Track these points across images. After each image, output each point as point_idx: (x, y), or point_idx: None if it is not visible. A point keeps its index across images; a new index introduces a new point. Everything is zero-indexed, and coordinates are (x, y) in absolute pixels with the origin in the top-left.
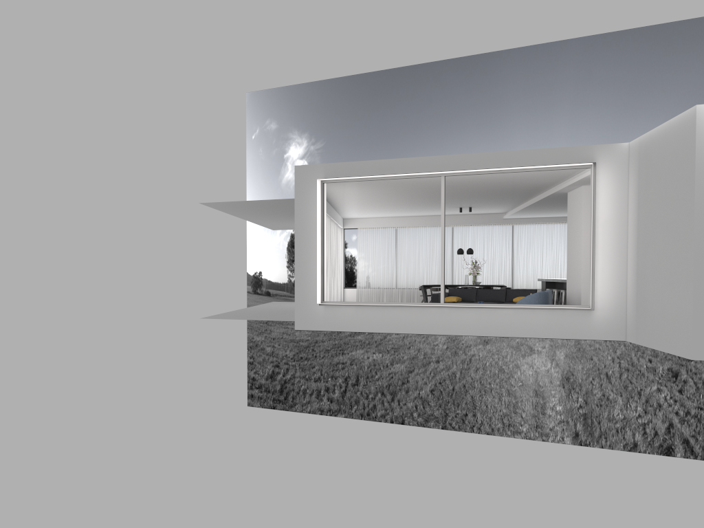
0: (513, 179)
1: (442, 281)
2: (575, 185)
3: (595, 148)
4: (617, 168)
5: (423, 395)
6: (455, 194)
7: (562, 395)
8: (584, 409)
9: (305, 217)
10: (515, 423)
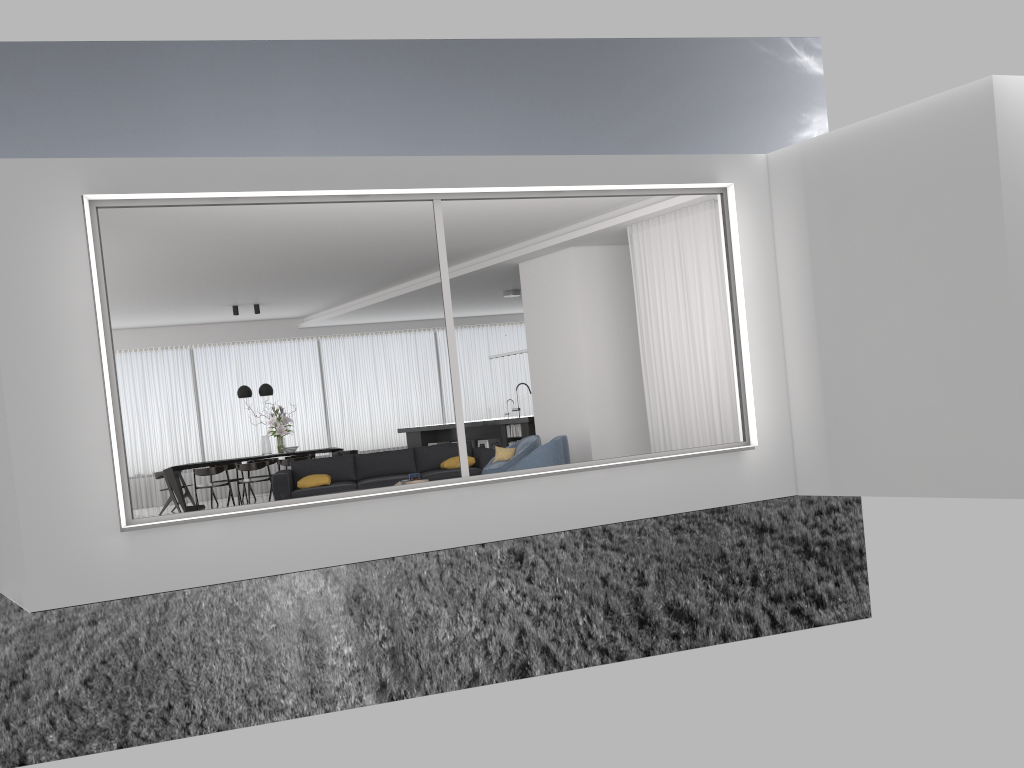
0: (449, 232)
1: (461, 429)
2: (558, 247)
3: (715, 160)
4: (752, 197)
5: (66, 695)
6: (275, 271)
7: (352, 627)
8: (390, 641)
9: (34, 302)
10: (271, 697)
